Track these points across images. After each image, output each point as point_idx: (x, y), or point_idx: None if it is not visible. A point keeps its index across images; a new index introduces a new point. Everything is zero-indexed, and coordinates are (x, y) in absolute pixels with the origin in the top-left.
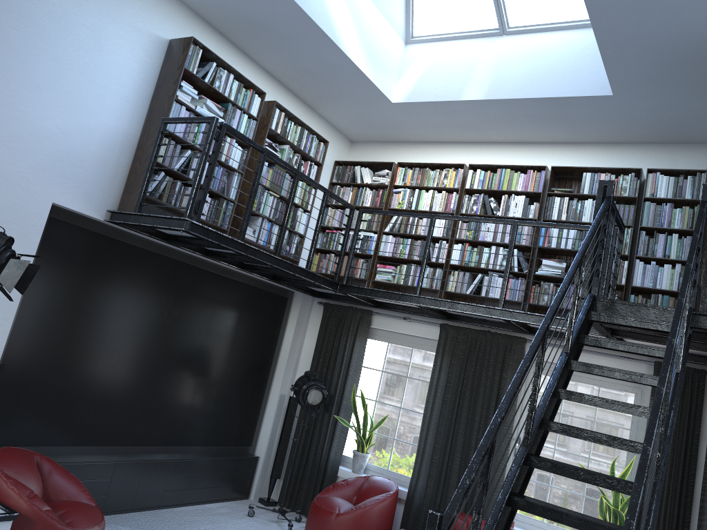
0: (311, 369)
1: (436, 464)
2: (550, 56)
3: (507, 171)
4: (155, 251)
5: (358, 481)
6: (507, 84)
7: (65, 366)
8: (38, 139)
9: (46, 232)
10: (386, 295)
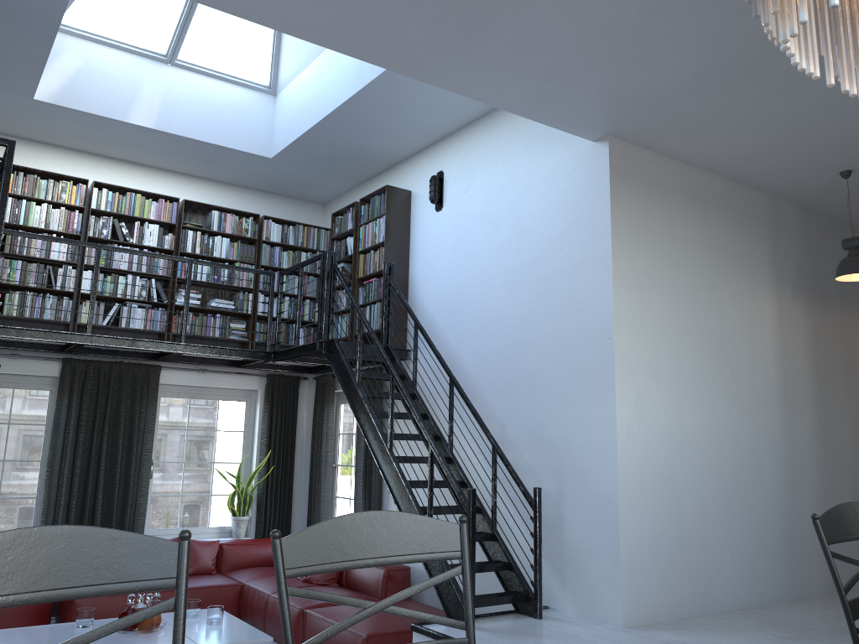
0: None
1: (75, 508)
2: (217, 104)
3: (139, 196)
4: None
5: None
6: (177, 119)
7: None
8: None
9: None
10: (48, 335)
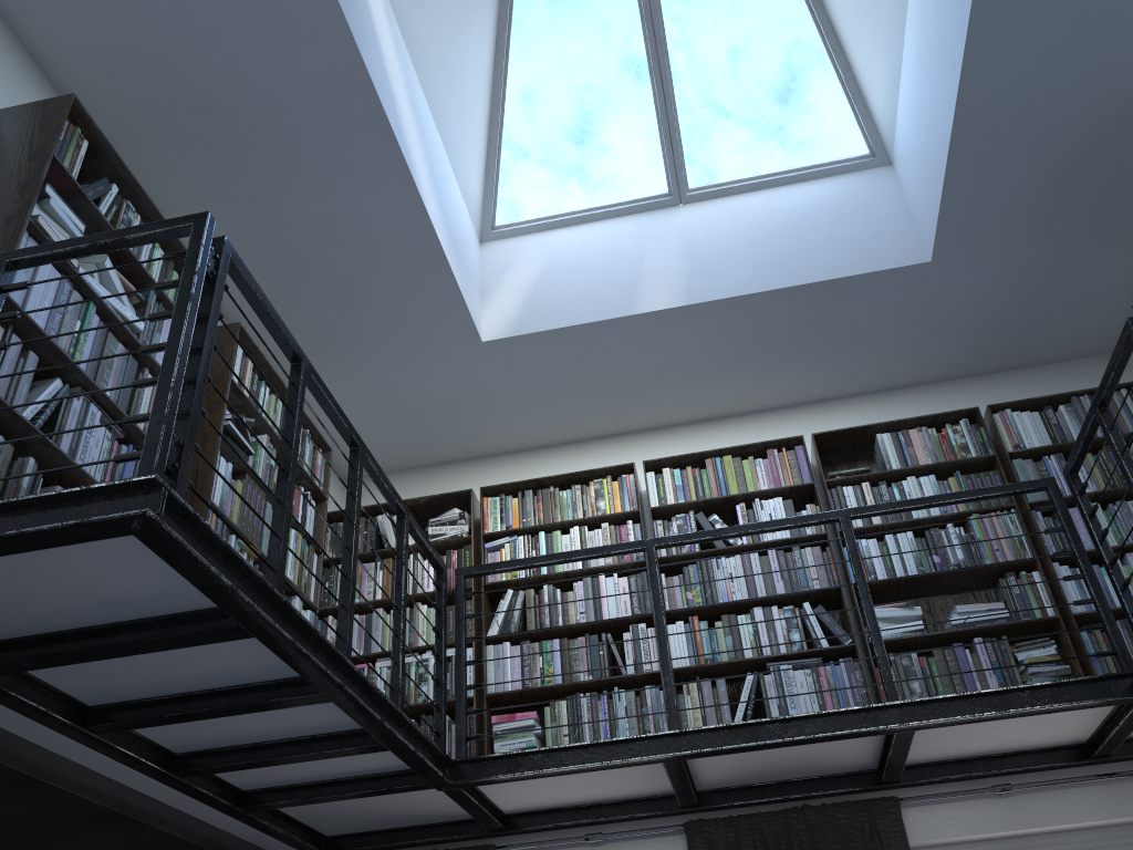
0: None
1: None
2: (785, 223)
3: (728, 460)
4: None
5: None
6: (721, 275)
7: None
8: None
9: None
10: (593, 755)
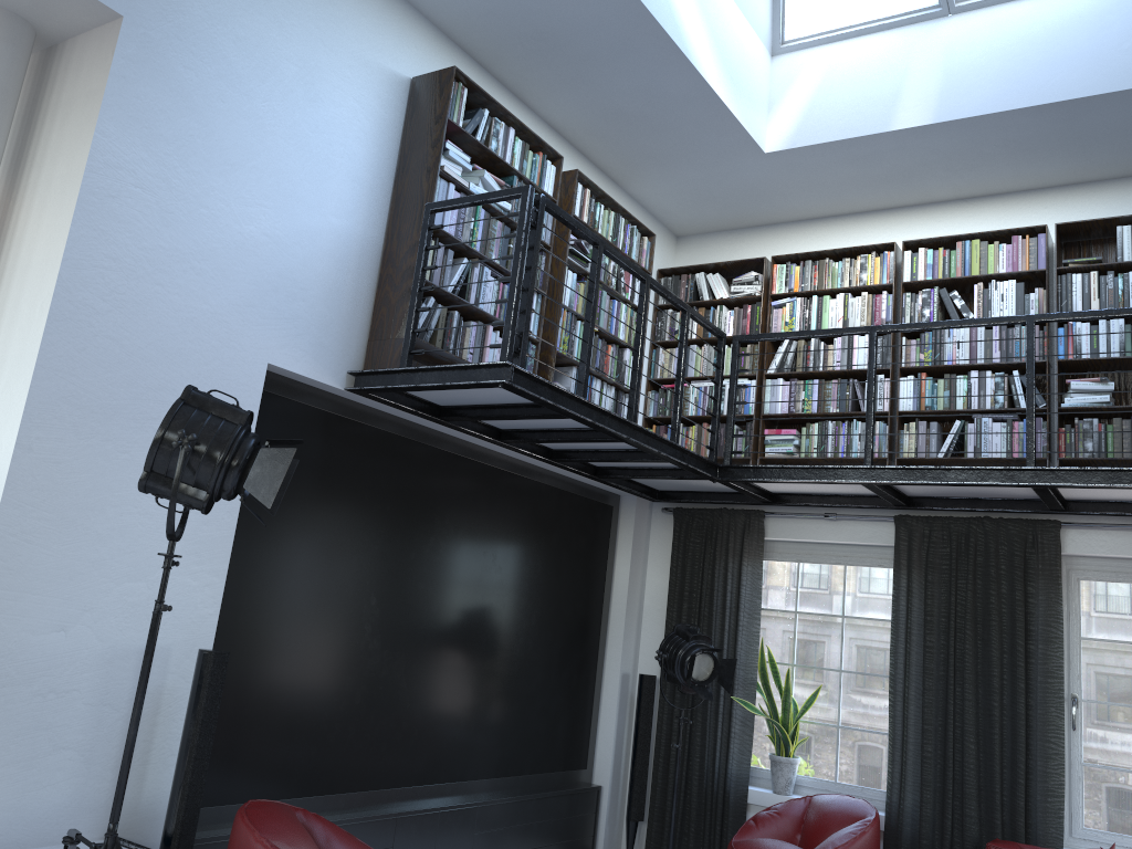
0: (669, 624)
1: (932, 759)
2: (1043, 36)
3: (975, 243)
4: (417, 440)
5: (796, 806)
6: (971, 92)
7: (305, 652)
8: (238, 254)
9: (258, 418)
10: (811, 474)
